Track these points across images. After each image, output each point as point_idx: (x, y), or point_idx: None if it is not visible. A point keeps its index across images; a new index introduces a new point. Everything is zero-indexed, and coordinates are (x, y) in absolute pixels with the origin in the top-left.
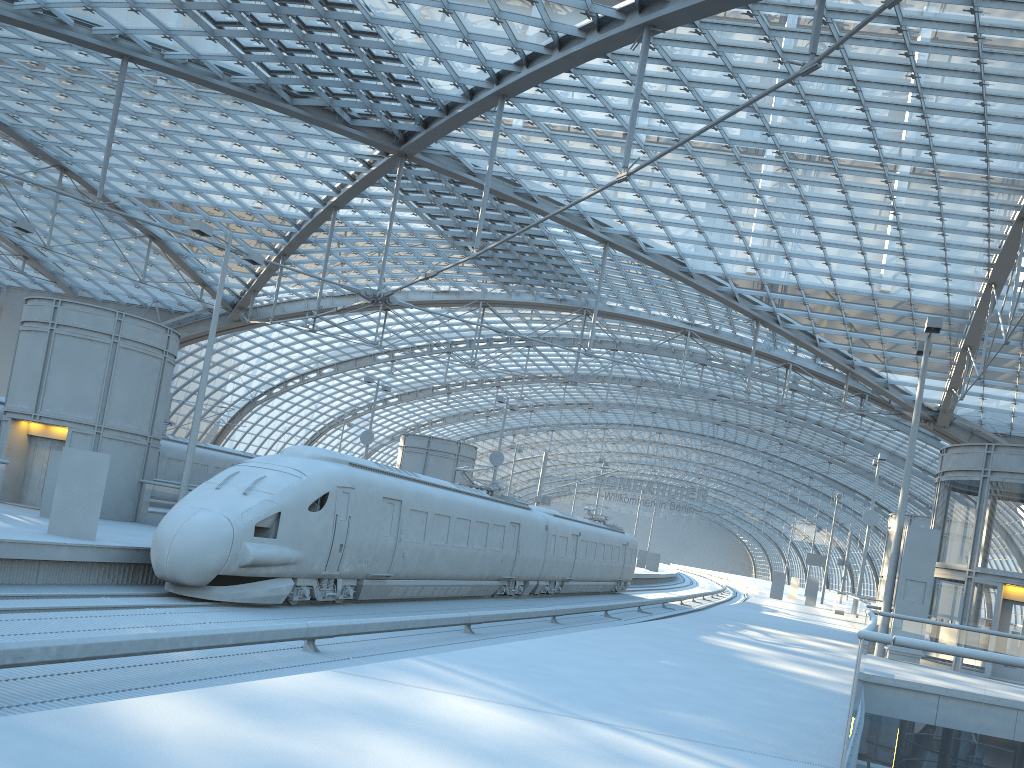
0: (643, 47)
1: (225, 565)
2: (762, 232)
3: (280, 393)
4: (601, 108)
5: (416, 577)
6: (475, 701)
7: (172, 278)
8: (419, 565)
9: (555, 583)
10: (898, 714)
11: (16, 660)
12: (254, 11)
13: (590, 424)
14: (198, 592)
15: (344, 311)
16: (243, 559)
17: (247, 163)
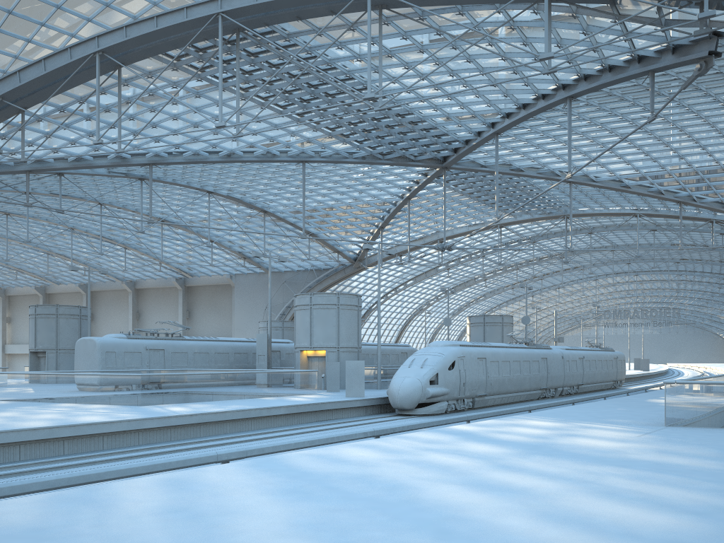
0: (568, 108)
1: (421, 398)
2: (668, 155)
3: (384, 301)
4: (552, 123)
5: (498, 393)
6: (541, 421)
7: (321, 252)
8: (498, 387)
9: (573, 387)
10: (681, 405)
11: (393, 431)
12: (365, 128)
13: (584, 278)
14: (411, 412)
15: (417, 248)
16: (427, 395)
17: (359, 188)
